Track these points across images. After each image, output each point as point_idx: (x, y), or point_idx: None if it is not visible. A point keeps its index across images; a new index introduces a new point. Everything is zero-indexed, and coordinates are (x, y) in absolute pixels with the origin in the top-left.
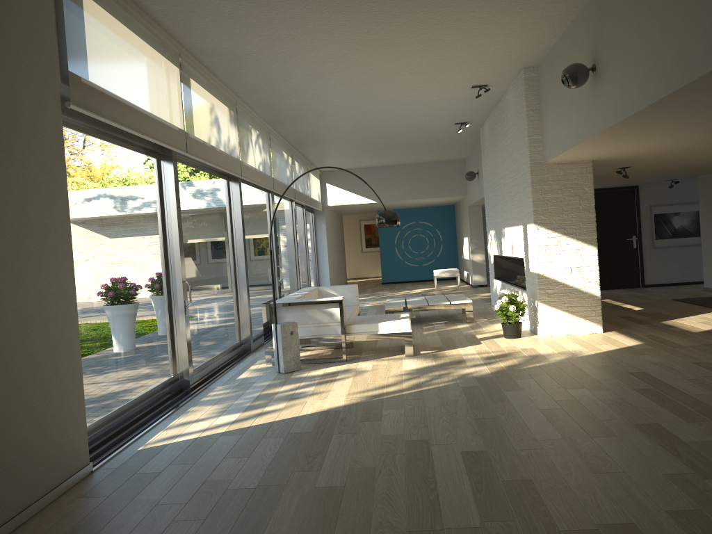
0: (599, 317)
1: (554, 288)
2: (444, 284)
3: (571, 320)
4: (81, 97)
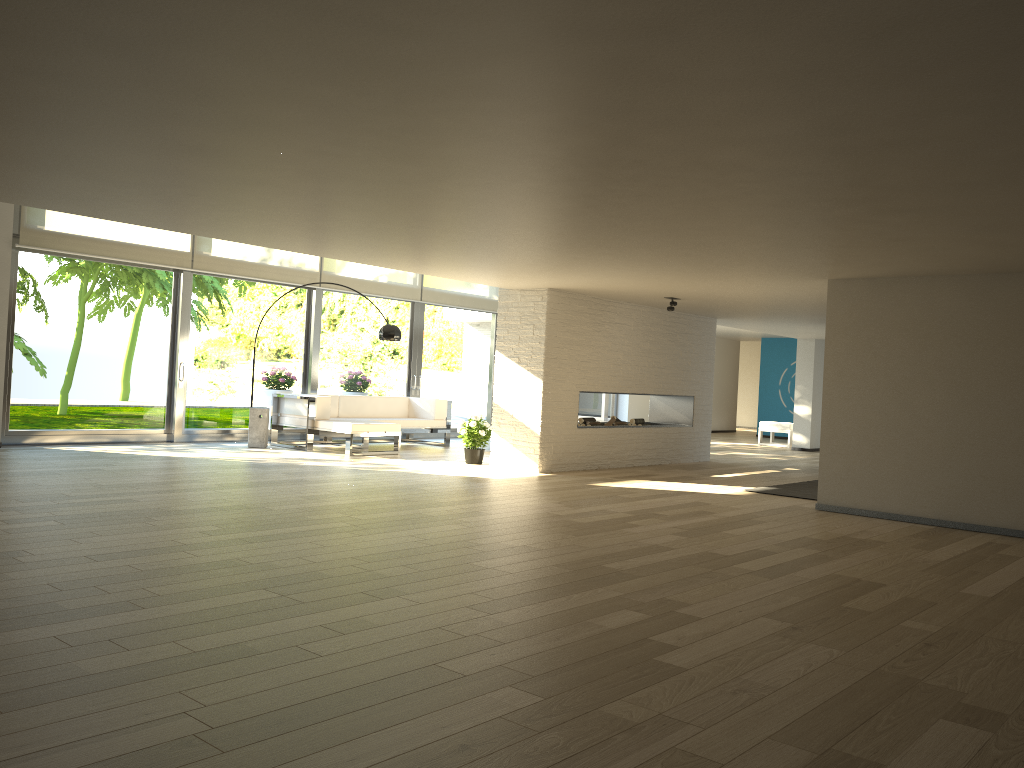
0: (537, 456)
1: (505, 418)
2: (782, 443)
3: (514, 455)
4: (32, 240)
